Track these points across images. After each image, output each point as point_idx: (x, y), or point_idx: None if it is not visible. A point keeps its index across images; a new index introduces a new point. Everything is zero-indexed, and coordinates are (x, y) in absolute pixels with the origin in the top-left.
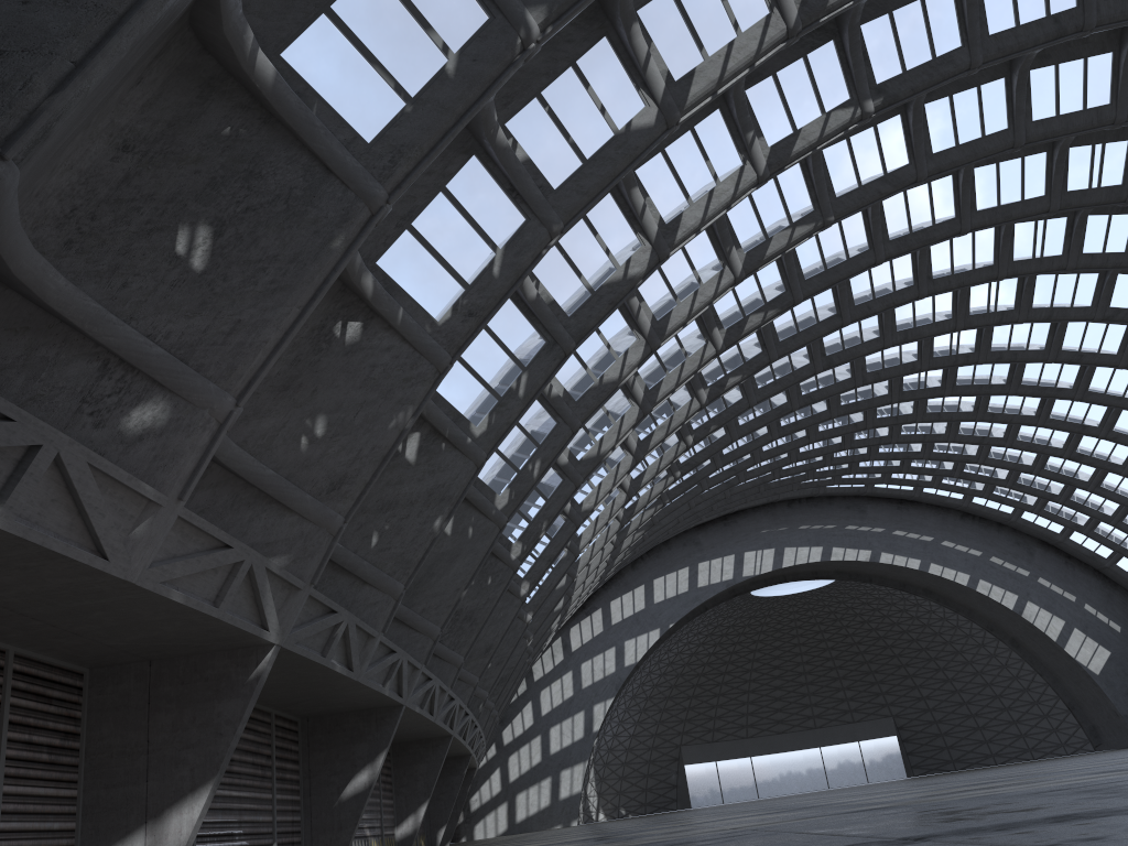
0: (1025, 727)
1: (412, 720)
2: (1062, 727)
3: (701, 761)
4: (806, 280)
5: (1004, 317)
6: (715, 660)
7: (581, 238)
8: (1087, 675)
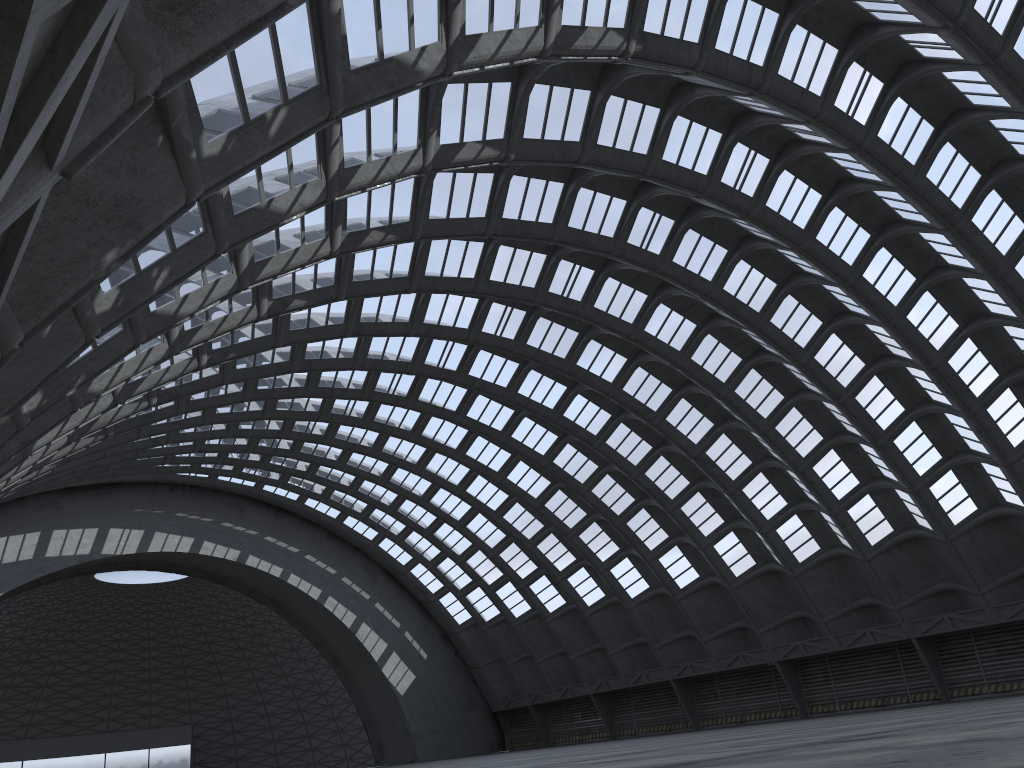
0: (317, 741)
1: None
2: (352, 743)
3: None
4: (430, 220)
5: (504, 344)
6: (20, 646)
7: None
8: (394, 695)
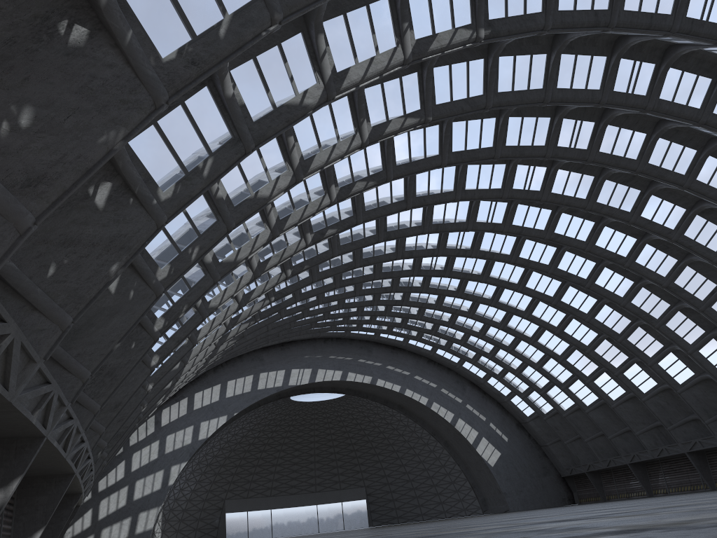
0: (443, 497)
1: (46, 455)
2: (466, 498)
3: (237, 511)
4: (397, 166)
5: (495, 227)
6: (258, 442)
7: (273, 61)
8: (487, 467)
